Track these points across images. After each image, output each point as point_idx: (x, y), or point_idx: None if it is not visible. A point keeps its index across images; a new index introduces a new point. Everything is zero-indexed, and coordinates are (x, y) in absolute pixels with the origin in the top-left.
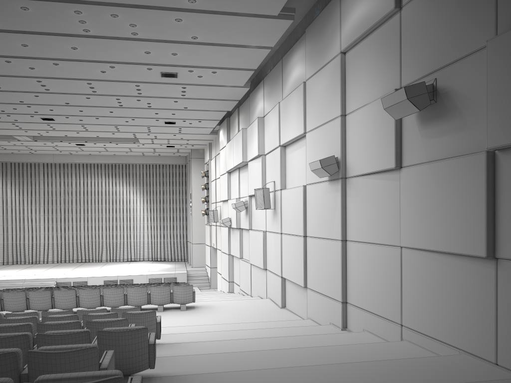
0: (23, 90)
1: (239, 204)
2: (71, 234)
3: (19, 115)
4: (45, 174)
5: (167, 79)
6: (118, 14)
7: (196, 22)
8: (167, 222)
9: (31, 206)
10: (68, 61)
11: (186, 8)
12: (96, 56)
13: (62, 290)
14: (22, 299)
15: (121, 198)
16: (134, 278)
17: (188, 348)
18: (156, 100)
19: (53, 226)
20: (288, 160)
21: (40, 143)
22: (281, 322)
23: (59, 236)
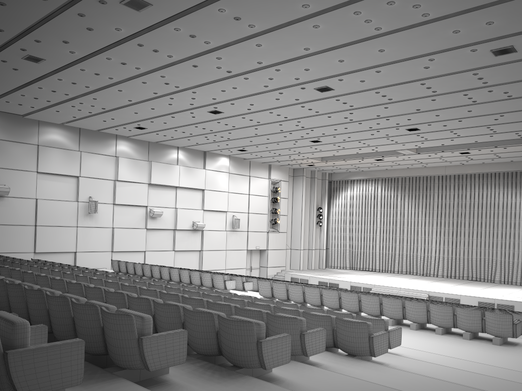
0: (370, 104)
1: None
2: (462, 249)
3: (386, 129)
4: (439, 187)
5: (505, 56)
6: (393, 0)
7: None
8: None
9: (424, 219)
10: (386, 65)
11: None
12: (407, 52)
13: (366, 295)
14: (335, 298)
15: (520, 211)
16: (515, 304)
17: (384, 374)
18: (512, 86)
19: (444, 239)
20: None
21: (424, 155)
22: None
23: (450, 250)
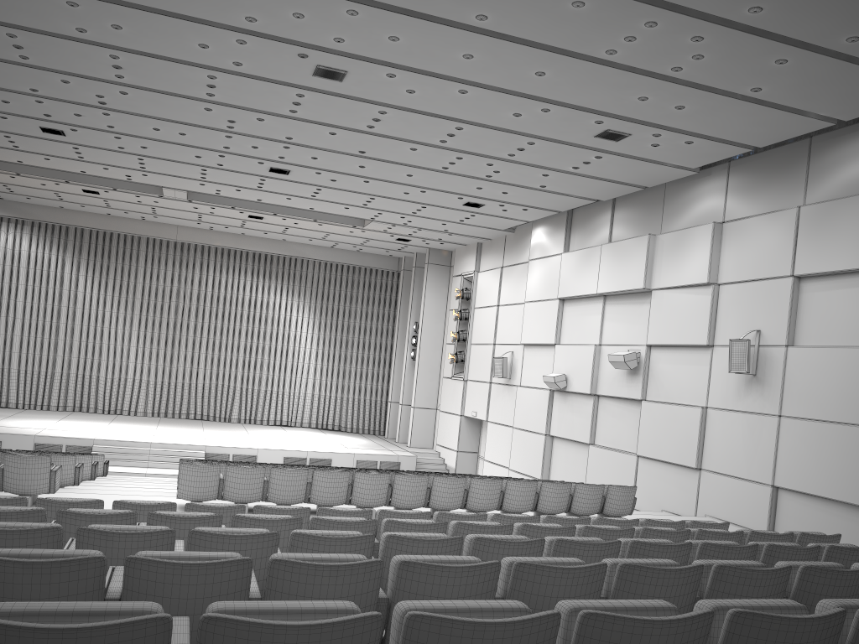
0: (328, 121)
1: (630, 357)
2: (182, 368)
3: (241, 158)
4: (148, 258)
5: (597, 140)
6: (706, 38)
7: (801, 69)
8: (352, 366)
9: (117, 312)
10: (492, 90)
11: (816, 47)
12: (552, 90)
13: (449, 478)
14: (383, 488)
15: (275, 316)
16: (333, 457)
17: None
18: (517, 169)
19: (151, 350)
20: (808, 301)
21: (189, 205)
22: None
23: (161, 370)
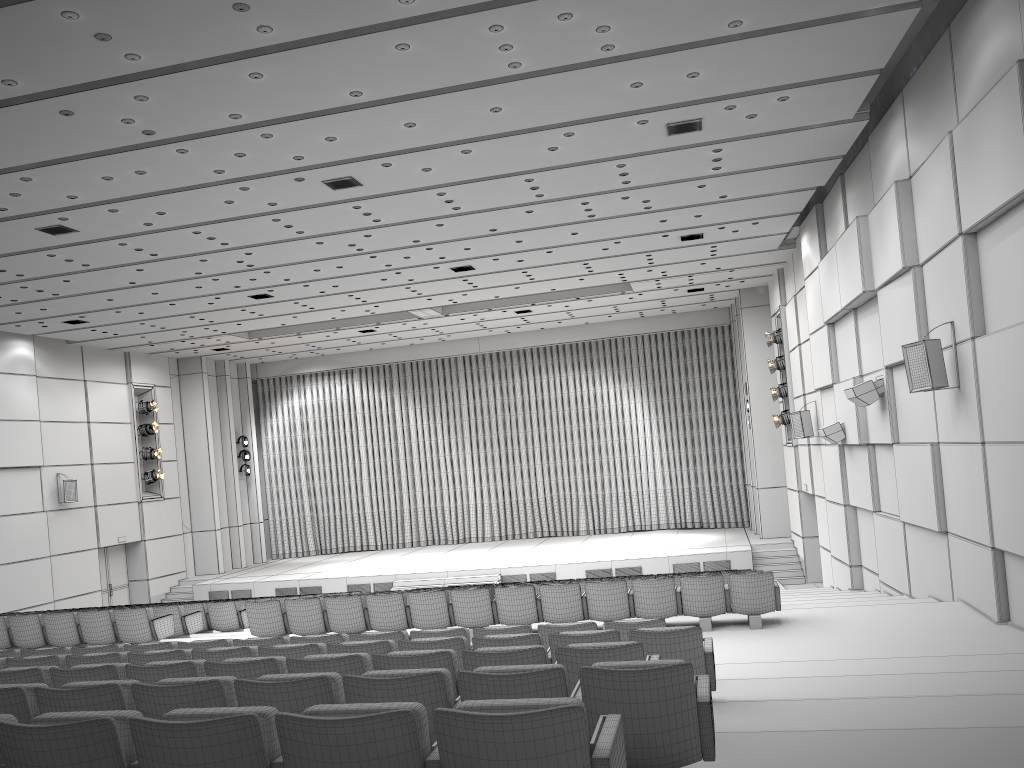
0: (416, 217)
1: (864, 389)
2: (520, 484)
3: (414, 269)
4: (467, 376)
5: (680, 137)
6: (572, 11)
7: None
8: (701, 448)
9: (448, 438)
10: (487, 139)
11: None
12: (537, 117)
13: (508, 588)
14: (440, 607)
15: (605, 408)
16: (643, 563)
17: (785, 714)
18: (660, 191)
19: (487, 471)
20: (986, 266)
21: (454, 319)
22: (1008, 657)
23: (500, 490)
